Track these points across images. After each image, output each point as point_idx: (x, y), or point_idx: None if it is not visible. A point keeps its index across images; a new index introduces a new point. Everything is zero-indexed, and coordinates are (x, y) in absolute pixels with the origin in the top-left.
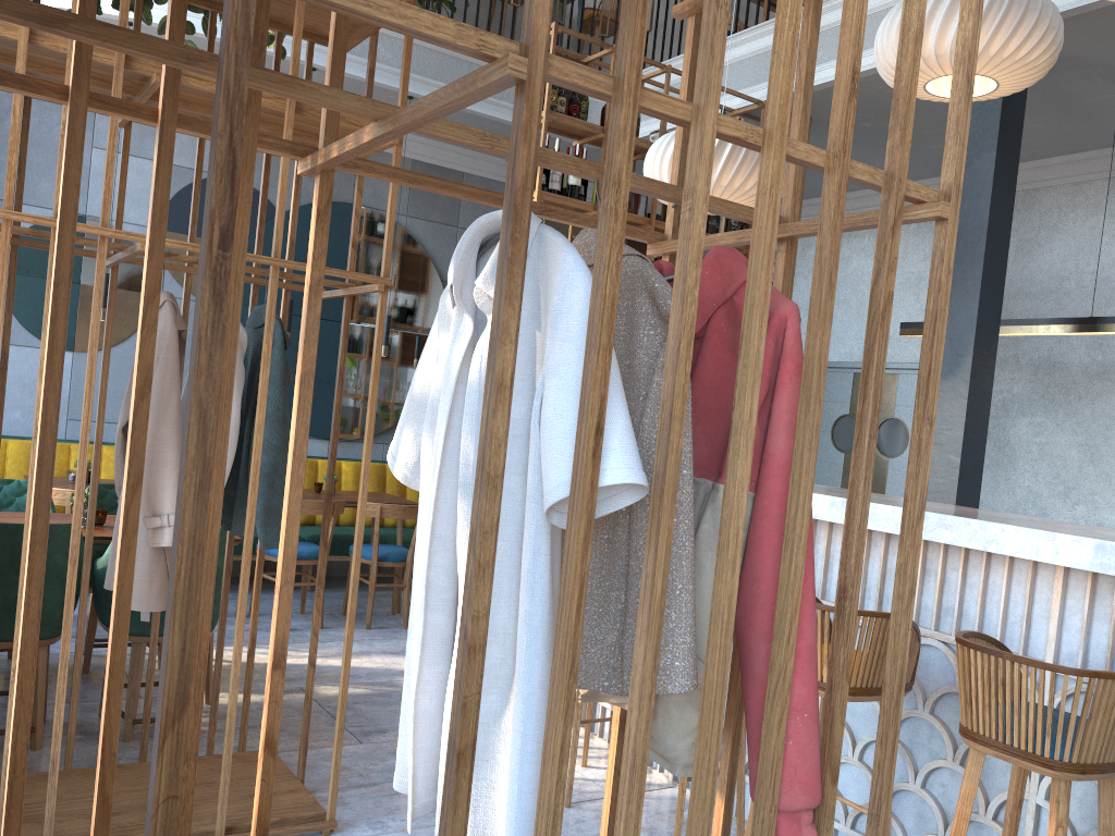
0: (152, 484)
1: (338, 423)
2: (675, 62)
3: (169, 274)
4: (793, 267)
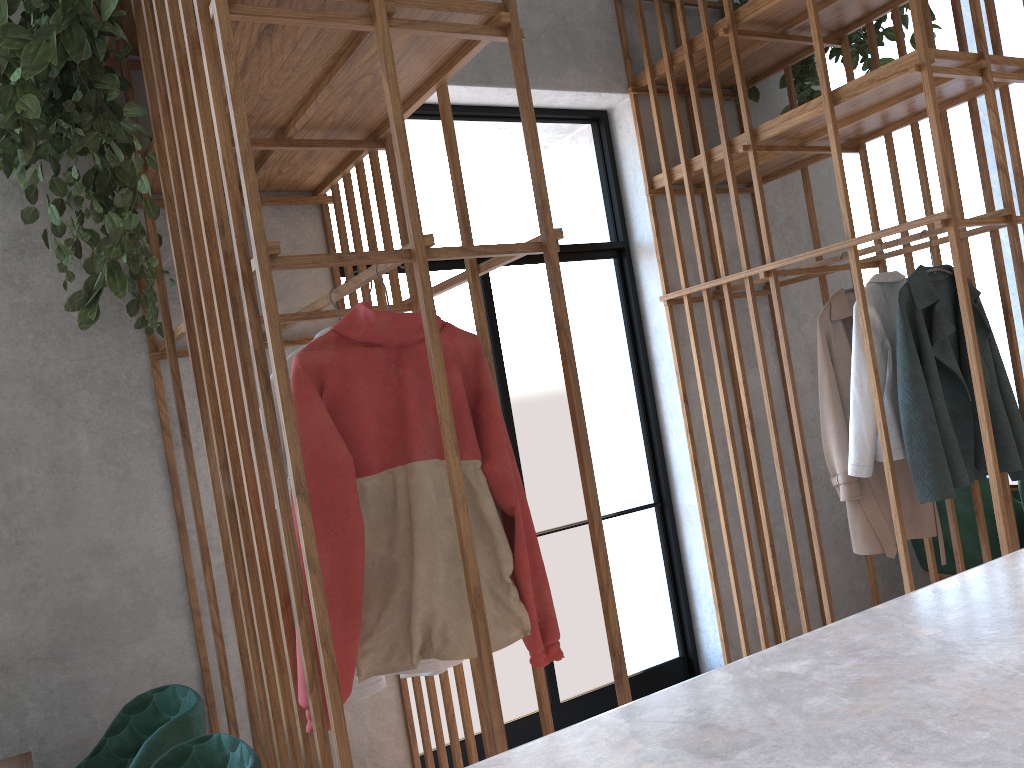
0: (827, 451)
1: None
2: None
3: None
4: (420, 278)
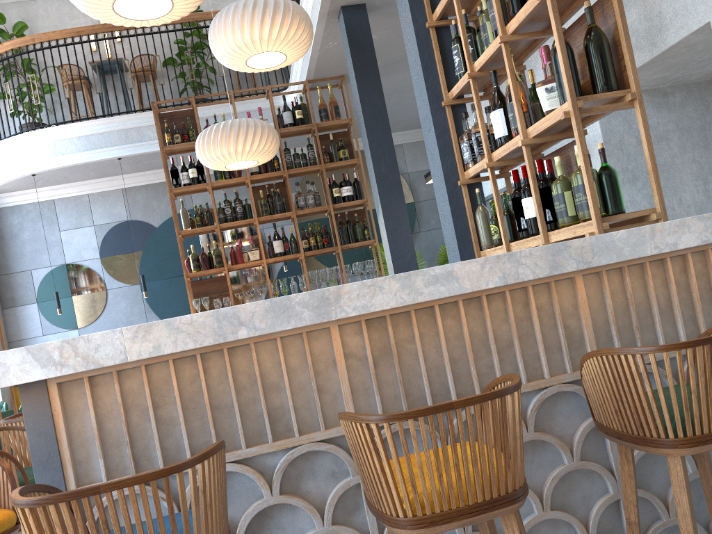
0: None
1: None
2: (293, 70)
3: (111, 277)
4: None
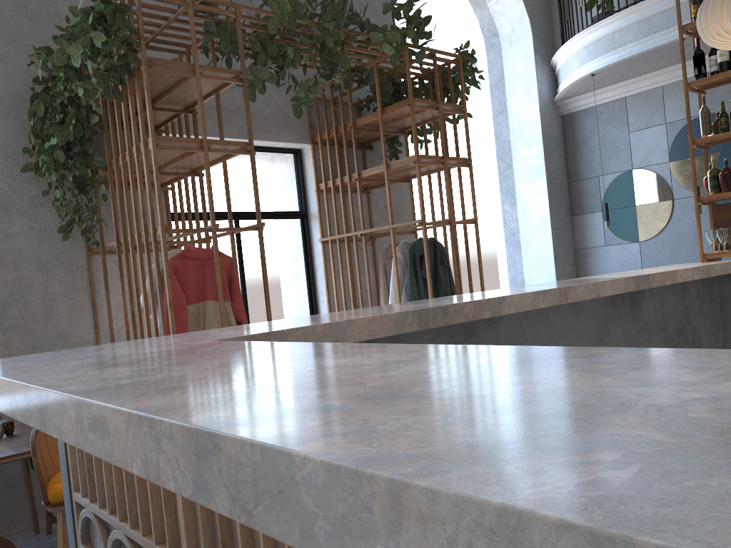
0: None
1: (455, 280)
2: None
3: (679, 185)
4: (214, 238)
